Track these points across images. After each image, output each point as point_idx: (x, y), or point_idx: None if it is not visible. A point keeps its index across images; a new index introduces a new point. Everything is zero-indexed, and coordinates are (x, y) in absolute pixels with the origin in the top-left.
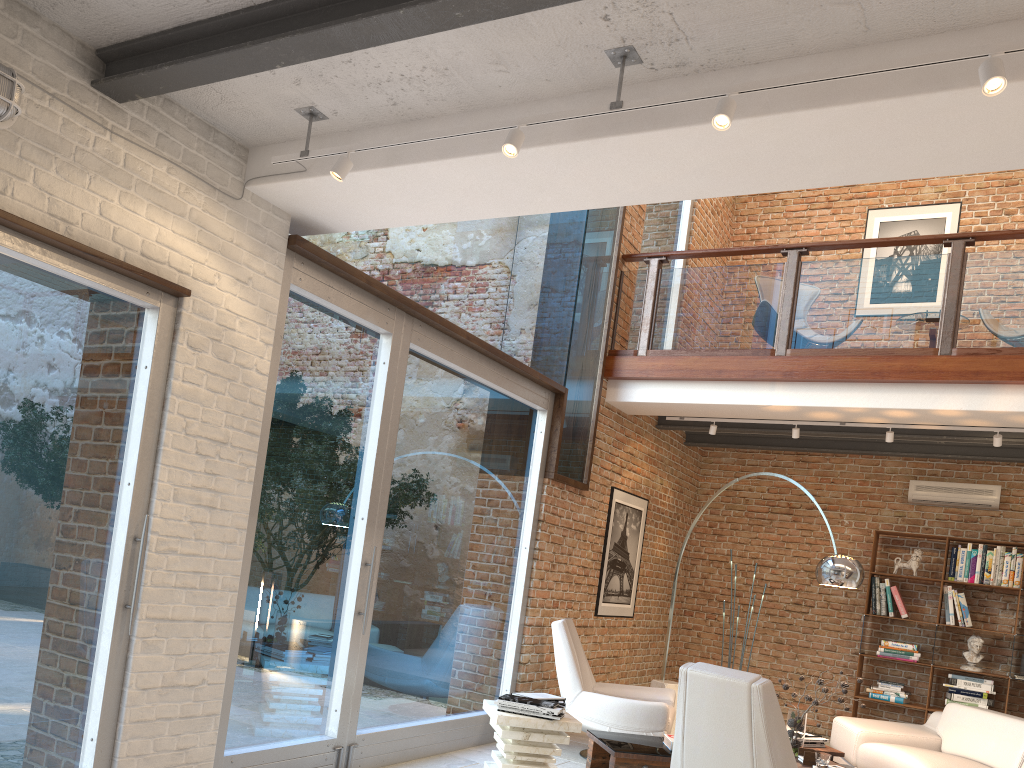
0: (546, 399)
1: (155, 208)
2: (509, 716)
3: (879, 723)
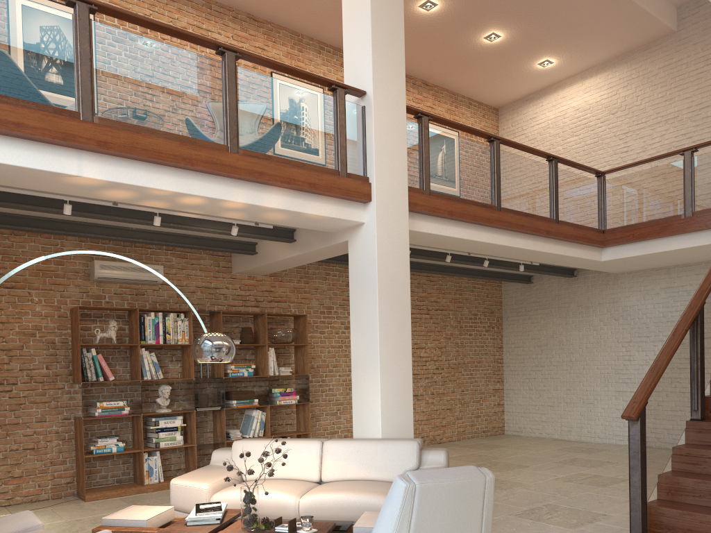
0: None
1: None
2: None
3: (200, 474)
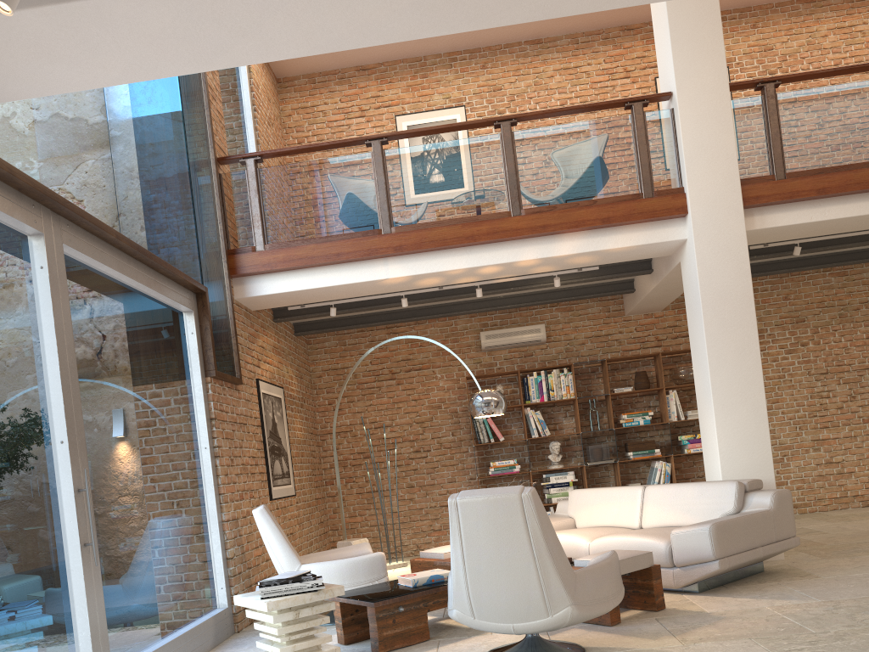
0: (190, 300)
1: None
2: (278, 600)
3: None
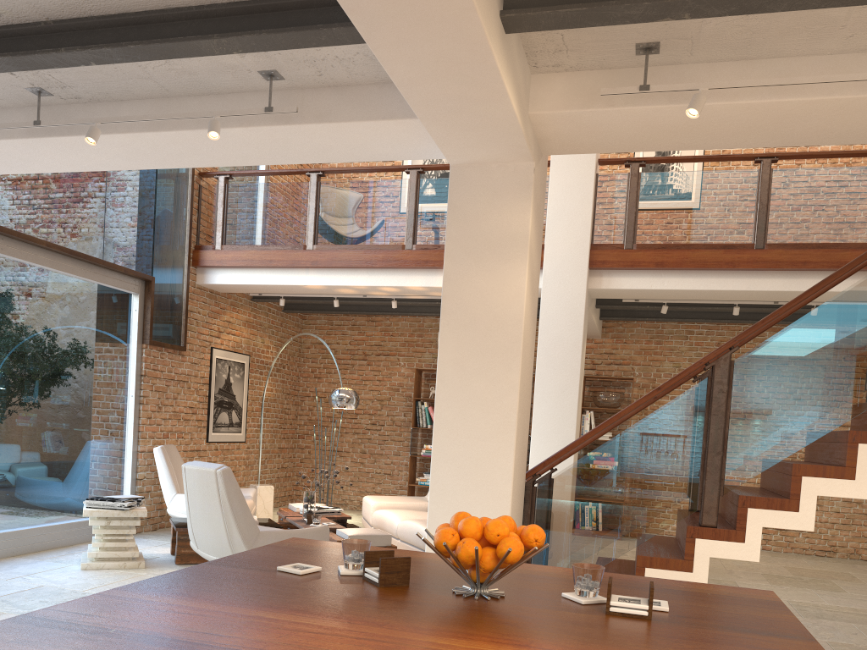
0: (137, 285)
1: None
2: (92, 510)
3: (392, 497)
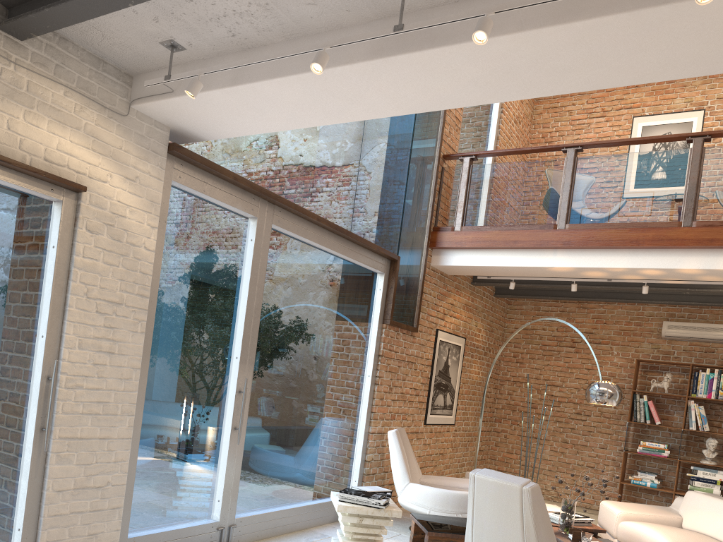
0: (383, 265)
1: (55, 123)
2: (346, 505)
3: (635, 506)
